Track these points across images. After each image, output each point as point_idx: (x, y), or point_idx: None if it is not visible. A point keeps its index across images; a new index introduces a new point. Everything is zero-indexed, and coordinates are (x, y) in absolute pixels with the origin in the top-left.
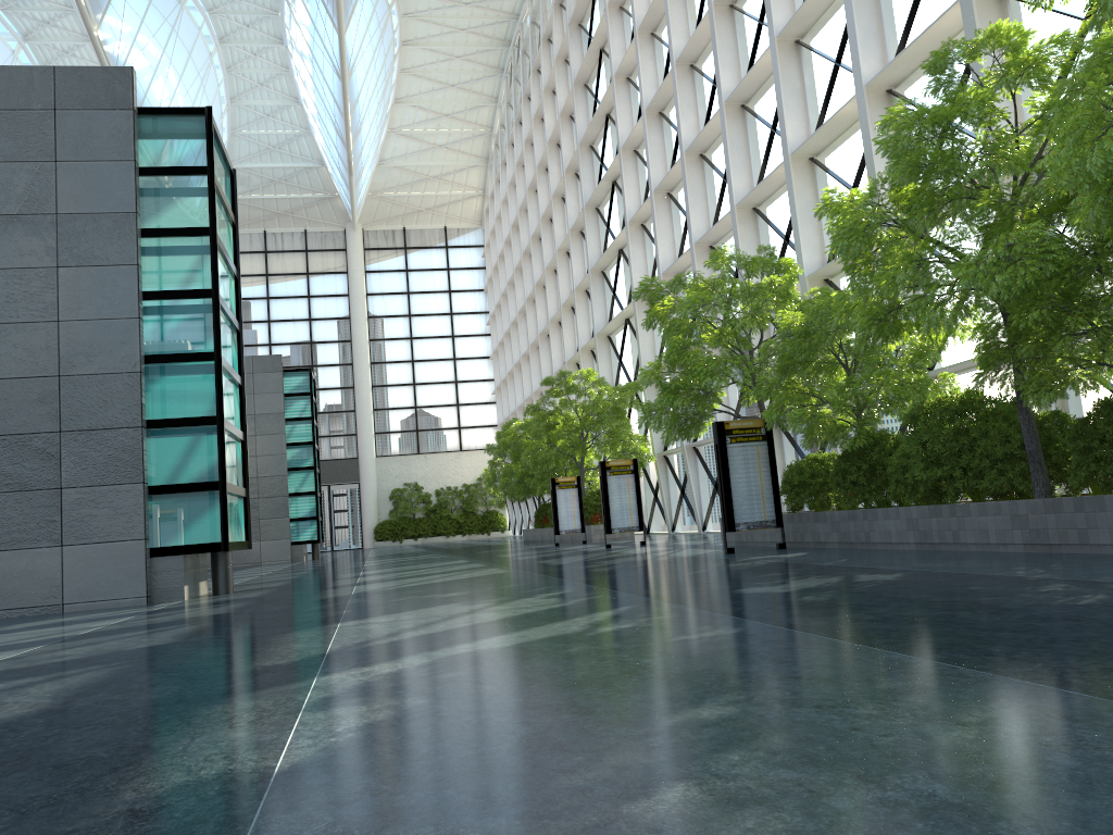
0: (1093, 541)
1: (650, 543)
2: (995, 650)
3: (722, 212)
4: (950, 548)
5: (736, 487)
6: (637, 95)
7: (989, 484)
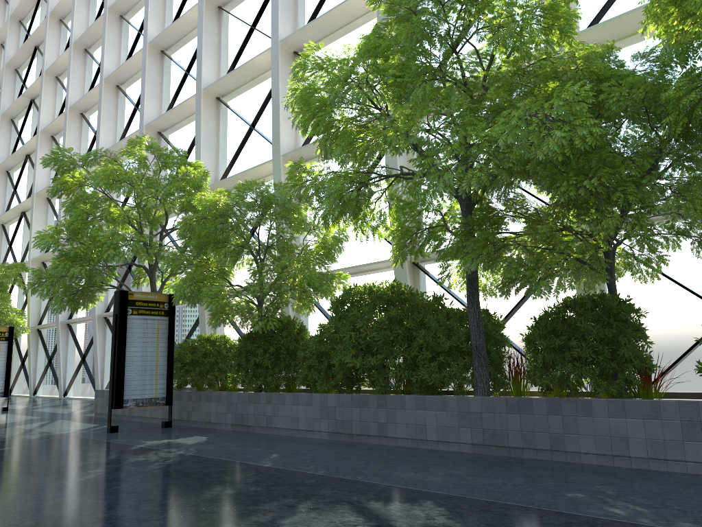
0: (571, 449)
1: (13, 408)
2: None
3: (128, 134)
4: (373, 441)
5: (131, 361)
6: (67, 35)
7: (427, 376)
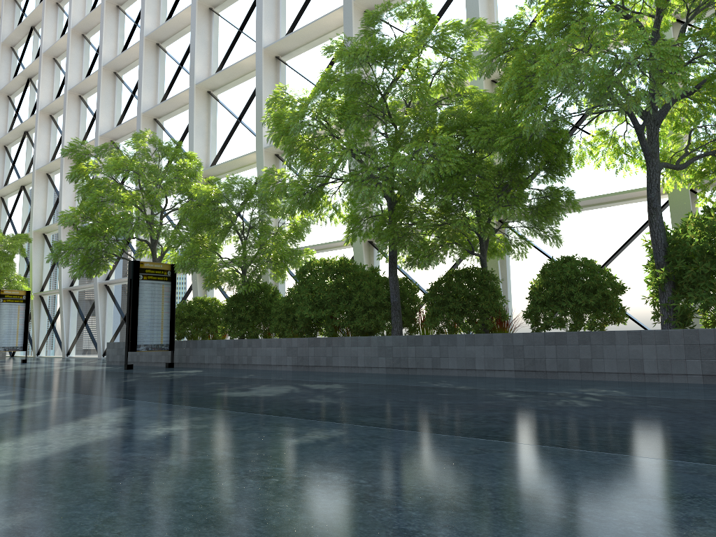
0: (444, 367)
1: (28, 361)
2: (714, 449)
3: (125, 118)
4: (323, 370)
5: (142, 315)
6: (63, 18)
7: (360, 324)
